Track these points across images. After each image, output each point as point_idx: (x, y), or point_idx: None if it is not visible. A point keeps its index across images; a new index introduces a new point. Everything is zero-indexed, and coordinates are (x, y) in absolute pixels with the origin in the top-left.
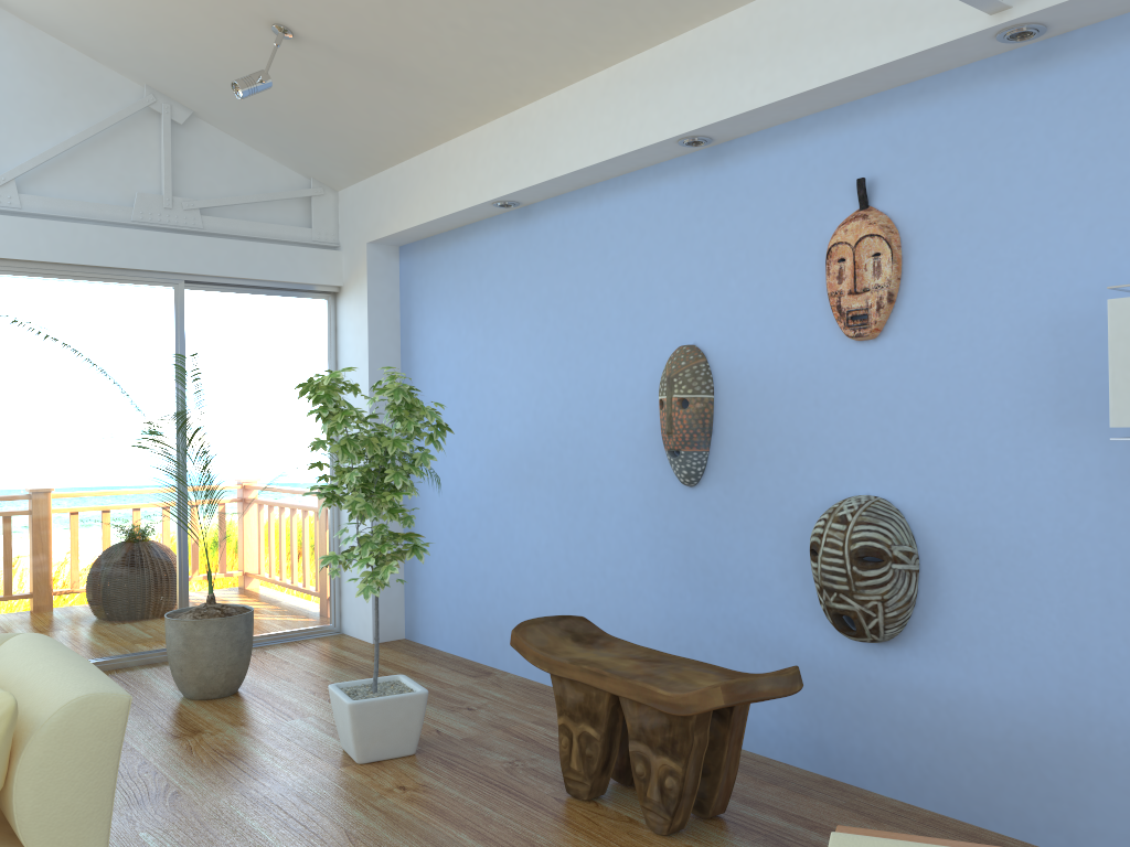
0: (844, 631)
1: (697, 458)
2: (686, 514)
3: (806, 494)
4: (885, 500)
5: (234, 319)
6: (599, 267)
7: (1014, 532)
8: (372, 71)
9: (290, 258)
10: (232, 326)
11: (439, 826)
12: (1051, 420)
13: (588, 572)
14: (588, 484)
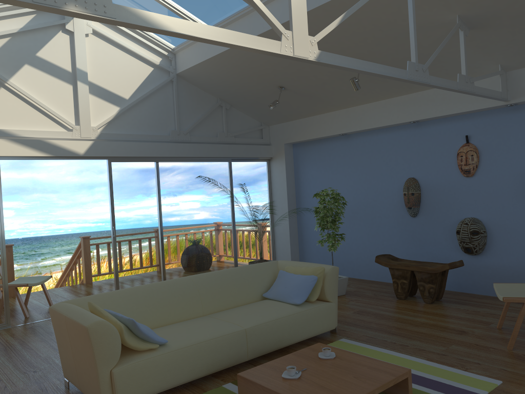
0: (467, 252)
1: (416, 209)
2: (412, 225)
3: (452, 217)
4: (476, 218)
5: (243, 170)
6: (377, 154)
7: (512, 224)
8: (305, 97)
9: (258, 149)
10: (242, 172)
11: (371, 306)
12: (521, 197)
13: (377, 244)
14: (376, 218)
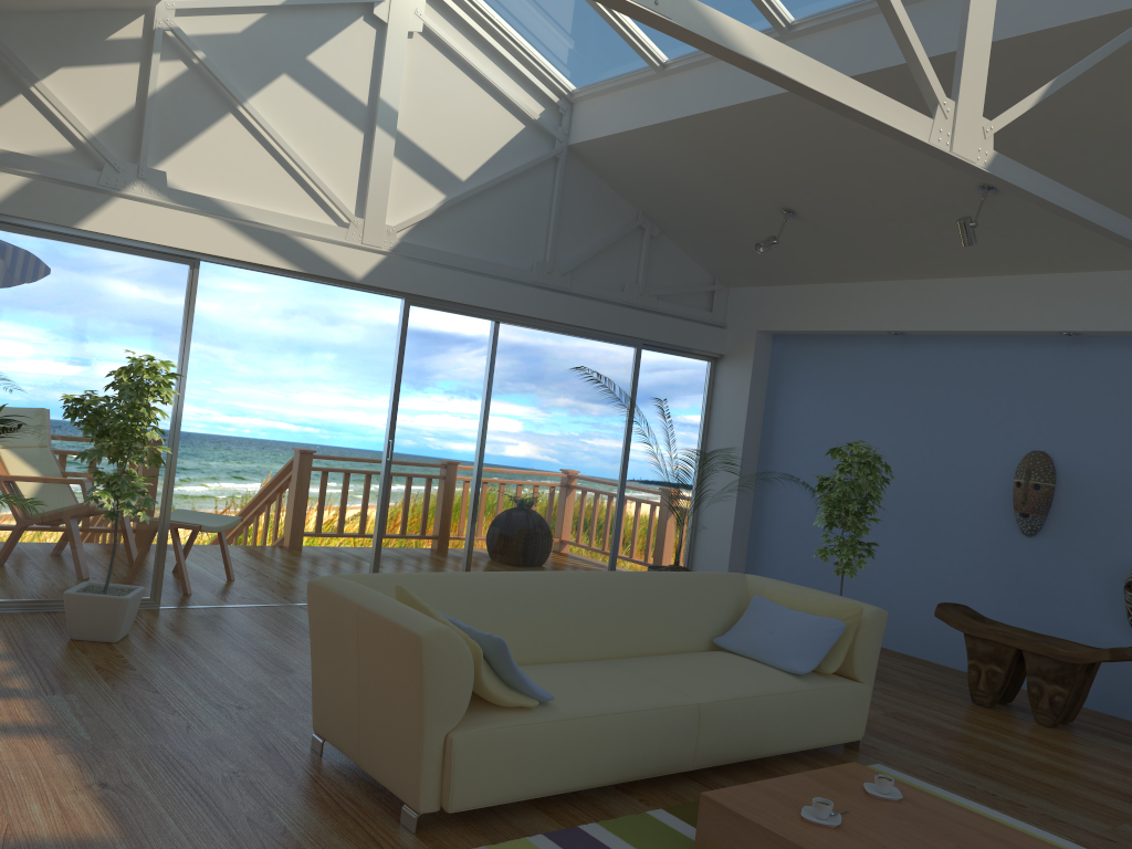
0: None
1: (1039, 520)
2: (1022, 552)
3: (1118, 552)
4: None
5: (660, 370)
6: (968, 388)
7: None
8: (834, 241)
9: (700, 333)
10: (658, 376)
11: (919, 707)
12: None
13: (930, 578)
14: (938, 523)
